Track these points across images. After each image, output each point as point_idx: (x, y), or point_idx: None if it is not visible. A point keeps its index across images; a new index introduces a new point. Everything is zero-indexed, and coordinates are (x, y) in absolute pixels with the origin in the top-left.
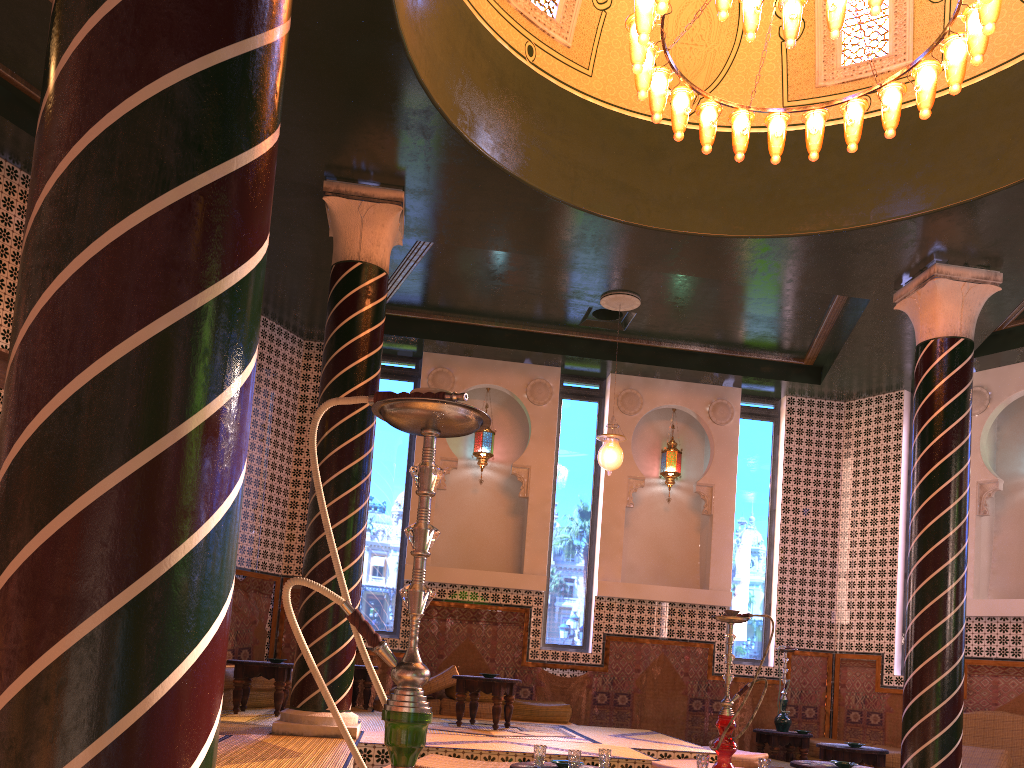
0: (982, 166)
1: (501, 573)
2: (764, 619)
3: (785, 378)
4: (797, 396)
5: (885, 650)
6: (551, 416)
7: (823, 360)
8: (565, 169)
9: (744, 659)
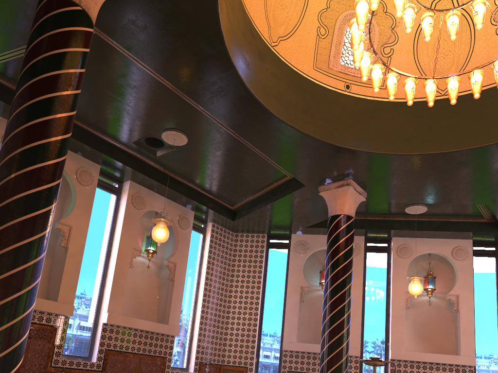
0: (403, 140)
1: (42, 299)
2: (189, 344)
3: (220, 213)
4: (216, 224)
5: (249, 365)
6: (91, 196)
7: (240, 209)
8: (231, 33)
9: (178, 367)
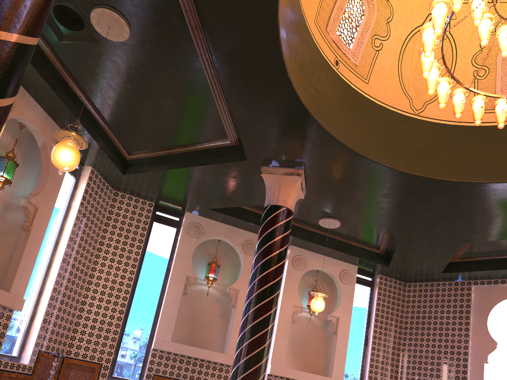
0: (376, 146)
1: None
2: (29, 324)
3: (111, 158)
4: (96, 171)
5: (104, 362)
6: None
7: (137, 162)
8: None
9: (7, 355)
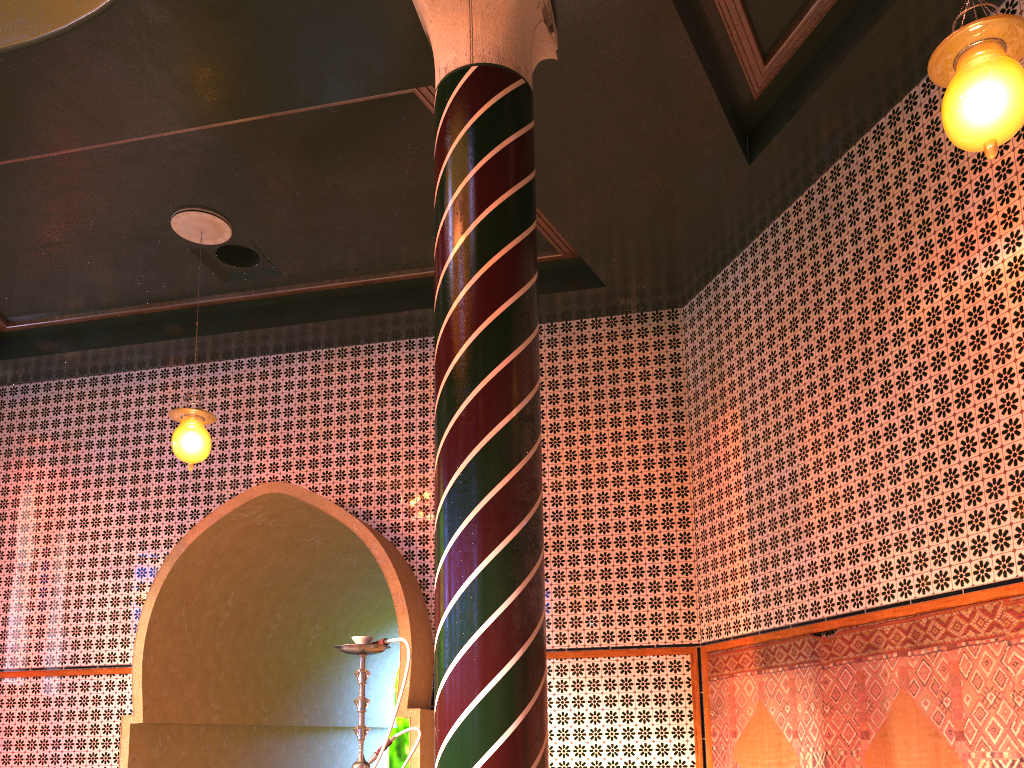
0: None
1: None
2: None
3: None
4: None
5: None
6: None
7: None
8: None
9: None
